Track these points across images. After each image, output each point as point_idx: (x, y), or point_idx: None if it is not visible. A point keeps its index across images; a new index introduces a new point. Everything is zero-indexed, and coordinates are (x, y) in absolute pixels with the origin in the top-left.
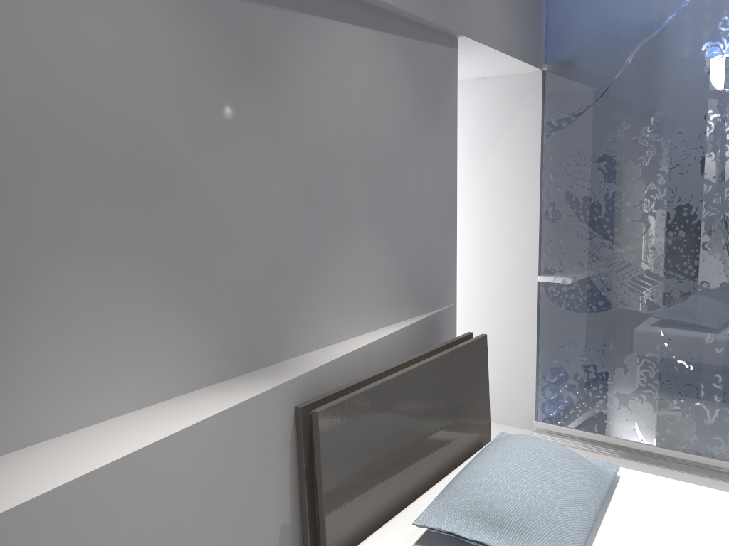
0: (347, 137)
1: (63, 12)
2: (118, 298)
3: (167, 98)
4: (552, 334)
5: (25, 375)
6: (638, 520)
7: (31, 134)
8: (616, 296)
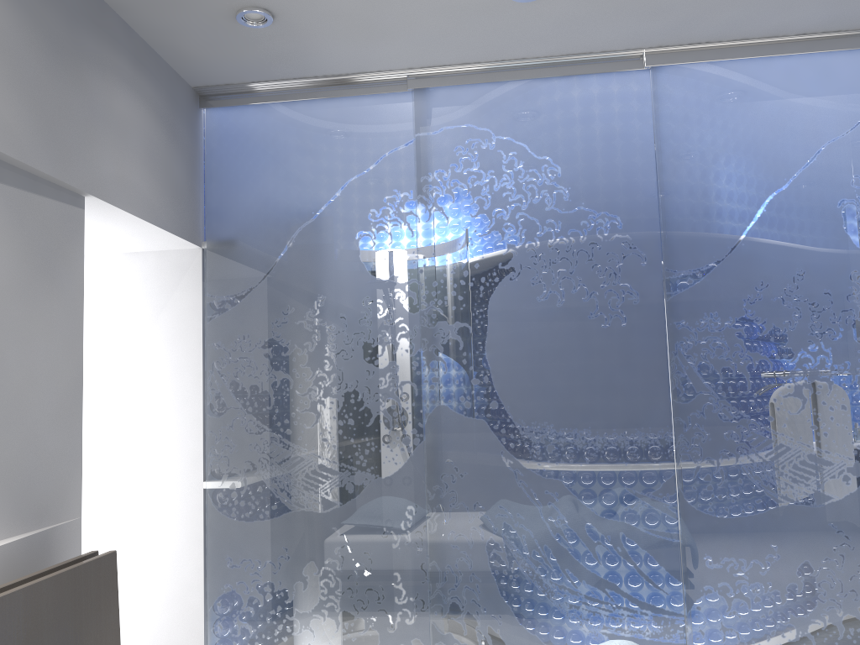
0: None
1: None
2: None
3: None
4: (221, 552)
5: None
6: None
7: None
8: (291, 497)
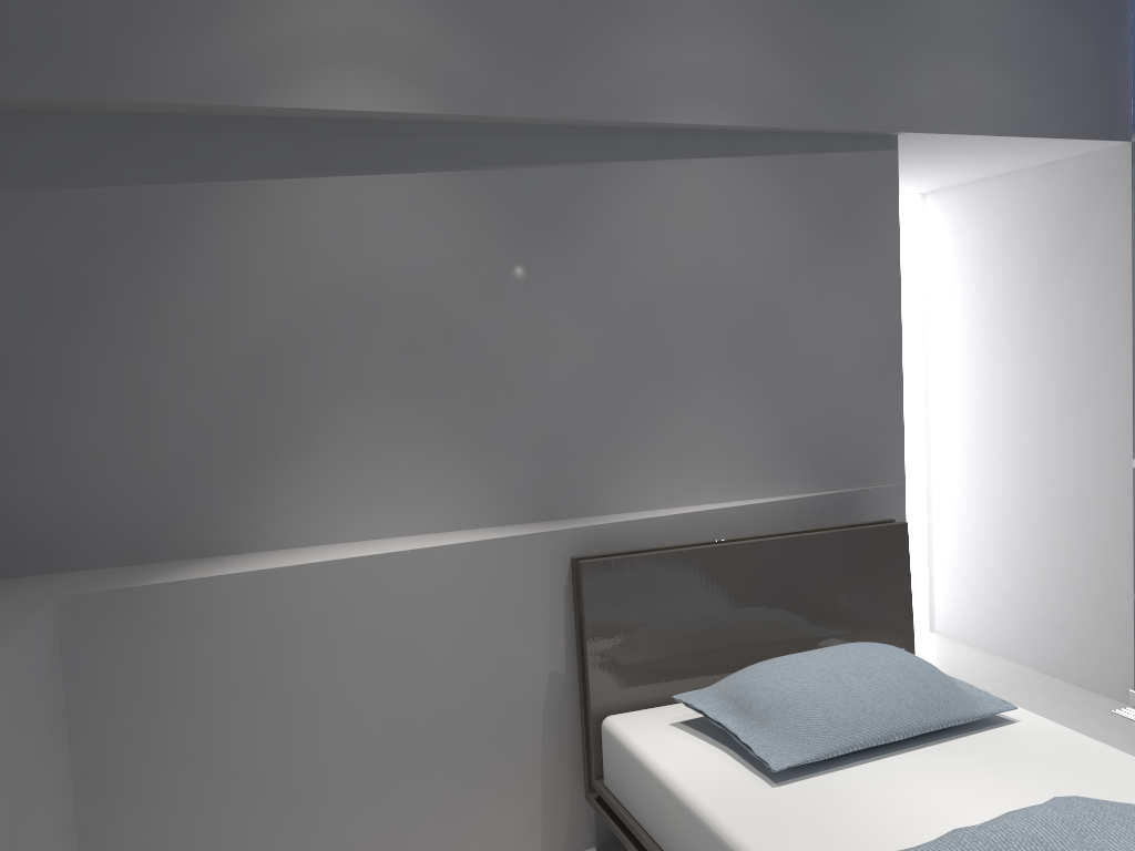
0: (685, 281)
1: (359, 214)
2: (402, 437)
3: (452, 267)
4: None
5: (324, 489)
6: (963, 759)
7: (332, 308)
8: None
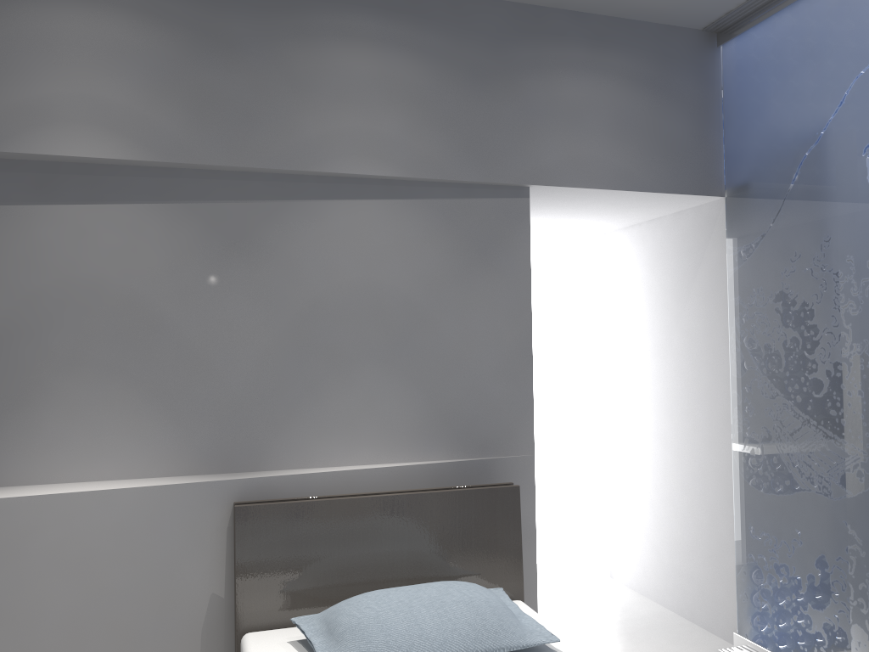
0: (350, 291)
1: (85, 232)
2: (109, 402)
3: (158, 274)
4: (744, 519)
5: (41, 441)
6: None
7: (58, 302)
8: (801, 475)
